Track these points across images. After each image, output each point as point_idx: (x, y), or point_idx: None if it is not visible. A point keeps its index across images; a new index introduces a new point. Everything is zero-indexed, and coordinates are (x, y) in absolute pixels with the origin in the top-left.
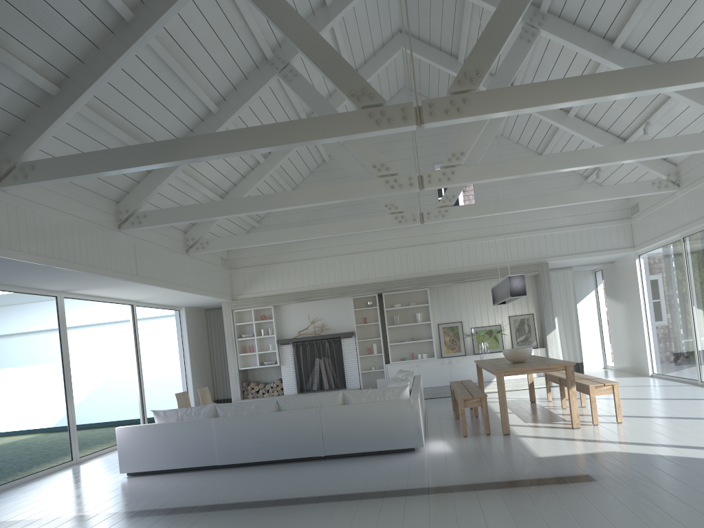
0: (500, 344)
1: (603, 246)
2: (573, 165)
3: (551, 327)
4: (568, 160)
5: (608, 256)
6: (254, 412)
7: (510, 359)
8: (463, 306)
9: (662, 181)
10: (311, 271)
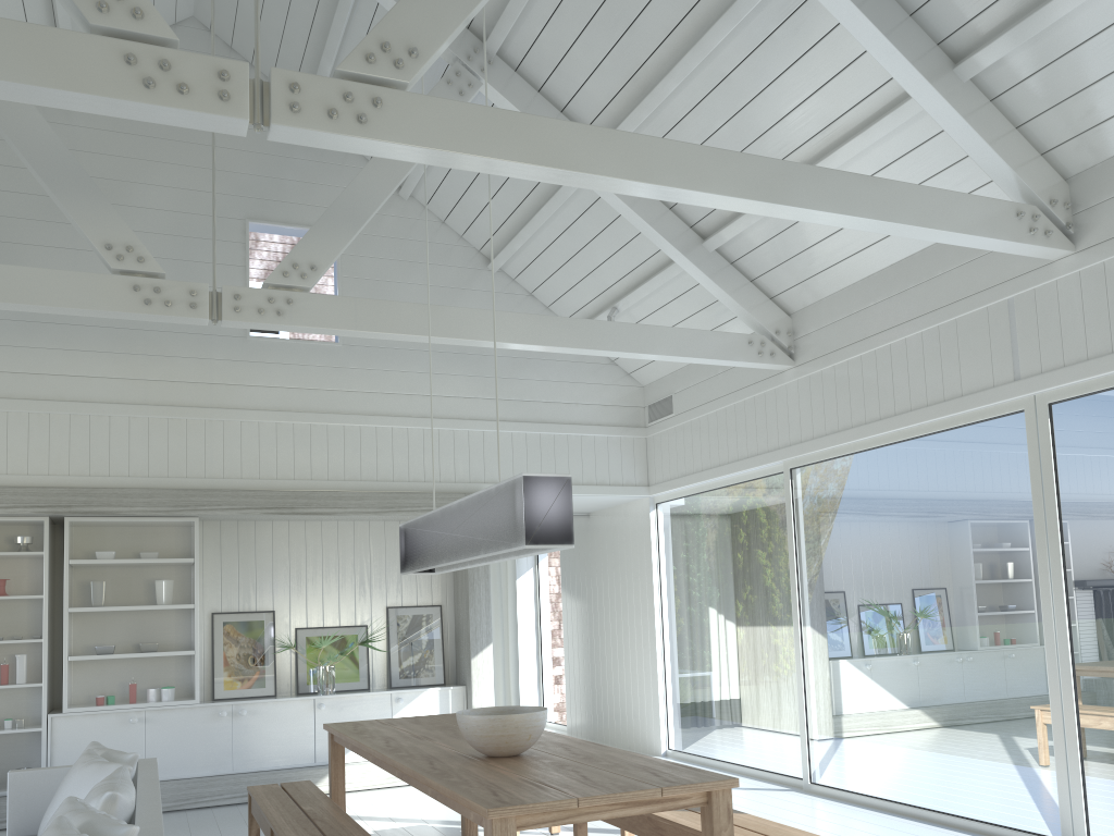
0: (363, 673)
1: (596, 475)
2: (715, 187)
3: (483, 640)
4: (704, 170)
5: (599, 499)
6: None
7: (484, 747)
8: (281, 575)
9: (766, 341)
10: None
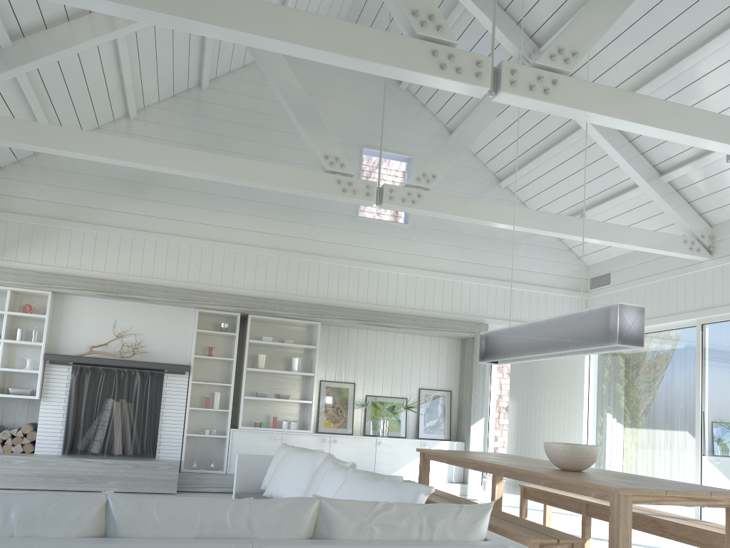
0: (402, 427)
1: None
2: None
3: (479, 415)
4: (728, 130)
5: None
6: (12, 534)
7: (564, 463)
8: (360, 362)
9: (695, 241)
10: (136, 251)
